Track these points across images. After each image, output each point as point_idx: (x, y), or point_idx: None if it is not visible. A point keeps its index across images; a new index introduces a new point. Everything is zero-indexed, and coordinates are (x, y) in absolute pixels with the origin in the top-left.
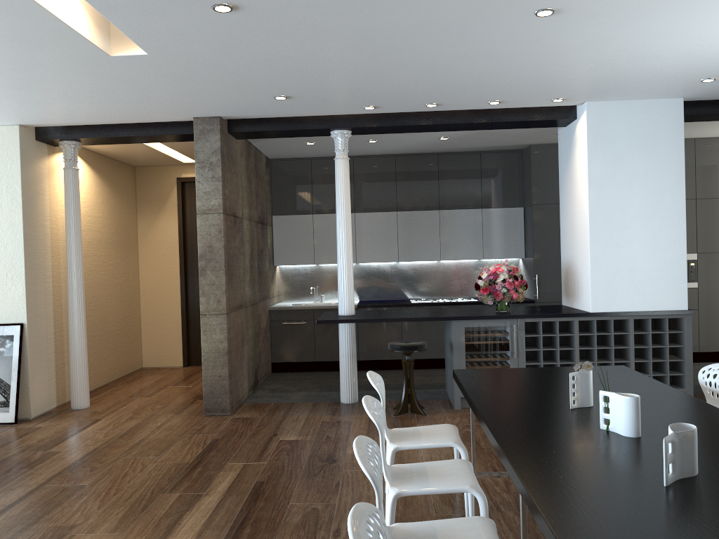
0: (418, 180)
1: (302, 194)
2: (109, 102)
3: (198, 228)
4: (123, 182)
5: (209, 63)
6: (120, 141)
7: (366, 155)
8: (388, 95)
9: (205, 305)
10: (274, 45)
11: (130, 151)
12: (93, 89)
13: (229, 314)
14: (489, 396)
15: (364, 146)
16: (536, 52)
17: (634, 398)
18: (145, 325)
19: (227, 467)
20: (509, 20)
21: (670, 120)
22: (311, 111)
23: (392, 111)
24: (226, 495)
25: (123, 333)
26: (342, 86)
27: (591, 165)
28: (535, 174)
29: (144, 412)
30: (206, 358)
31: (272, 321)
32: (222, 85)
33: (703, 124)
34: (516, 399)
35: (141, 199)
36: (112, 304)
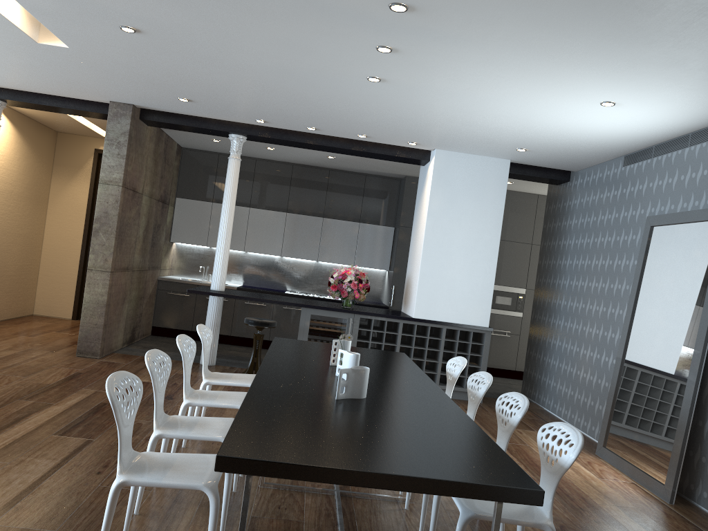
0: (310, 188)
1: (206, 183)
2: (35, 76)
3: (98, 195)
4: (44, 144)
5: (121, 63)
6: (43, 108)
7: (268, 159)
8: (274, 114)
9: (93, 262)
10: (172, 61)
11: (54, 118)
12: (22, 63)
13: (114, 272)
14: (281, 352)
15: (264, 151)
16: (380, 105)
17: (355, 355)
18: (42, 276)
19: (81, 391)
20: (350, 79)
21: (498, 175)
22: (212, 114)
23: (281, 128)
24: (72, 407)
25: (19, 279)
26: (234, 101)
27: (432, 200)
28: (406, 201)
29: (23, 346)
30: (86, 307)
31: (159, 290)
32: (133, 81)
33: (538, 184)
34: (299, 356)
35: (58, 162)
36: (13, 252)
